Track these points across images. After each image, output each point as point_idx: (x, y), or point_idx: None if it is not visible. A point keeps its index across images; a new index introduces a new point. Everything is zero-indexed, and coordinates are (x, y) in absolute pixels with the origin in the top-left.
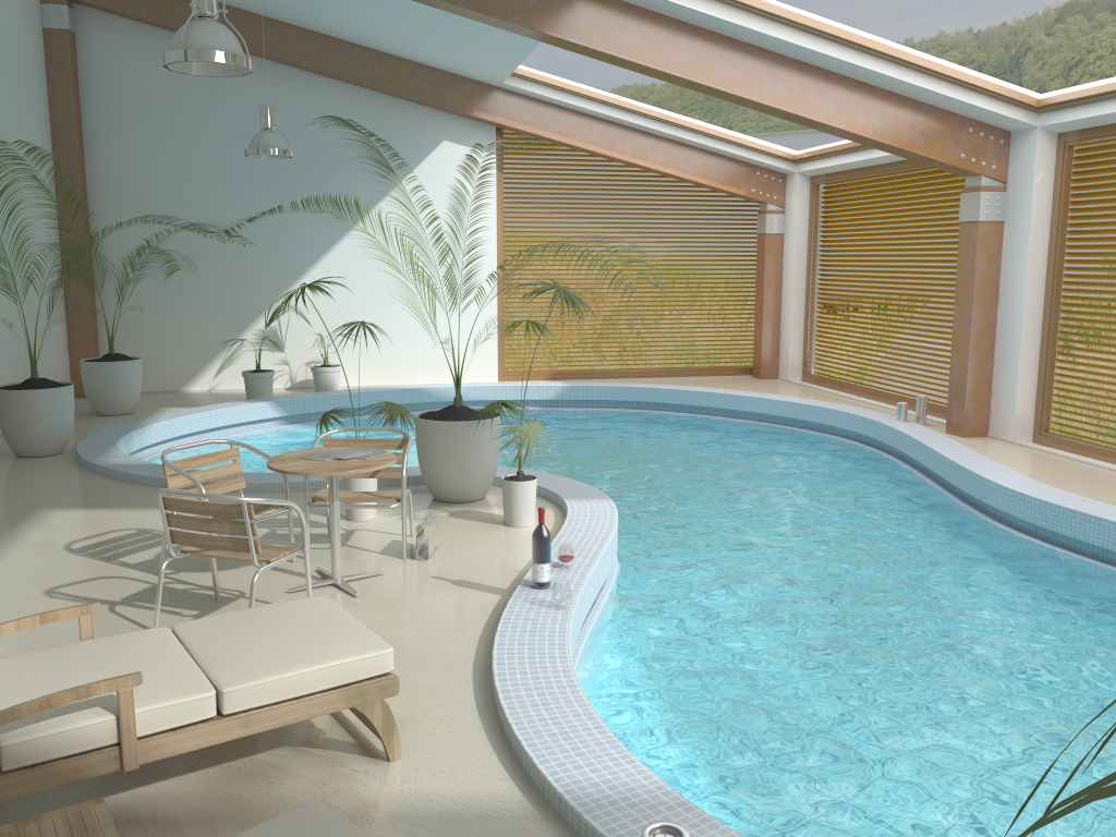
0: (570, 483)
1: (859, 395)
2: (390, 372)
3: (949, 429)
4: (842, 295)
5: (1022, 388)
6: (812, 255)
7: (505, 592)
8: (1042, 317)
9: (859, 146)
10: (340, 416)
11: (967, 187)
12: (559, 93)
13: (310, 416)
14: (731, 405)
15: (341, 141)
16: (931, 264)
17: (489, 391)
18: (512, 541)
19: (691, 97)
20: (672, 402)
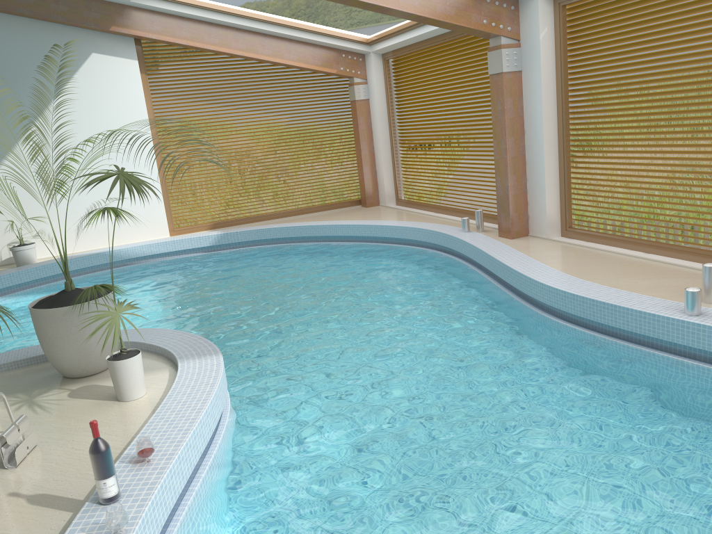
0: (190, 339)
1: (436, 211)
2: (81, 241)
3: (501, 234)
4: (416, 140)
5: (550, 197)
6: (391, 112)
7: (79, 505)
8: (557, 141)
9: (411, 26)
10: (38, 284)
11: (491, 47)
12: (178, 6)
13: (10, 289)
14: (345, 233)
15: (3, 61)
16: (476, 109)
17: (161, 246)
18: (116, 421)
19: (296, 7)
20: (302, 235)
